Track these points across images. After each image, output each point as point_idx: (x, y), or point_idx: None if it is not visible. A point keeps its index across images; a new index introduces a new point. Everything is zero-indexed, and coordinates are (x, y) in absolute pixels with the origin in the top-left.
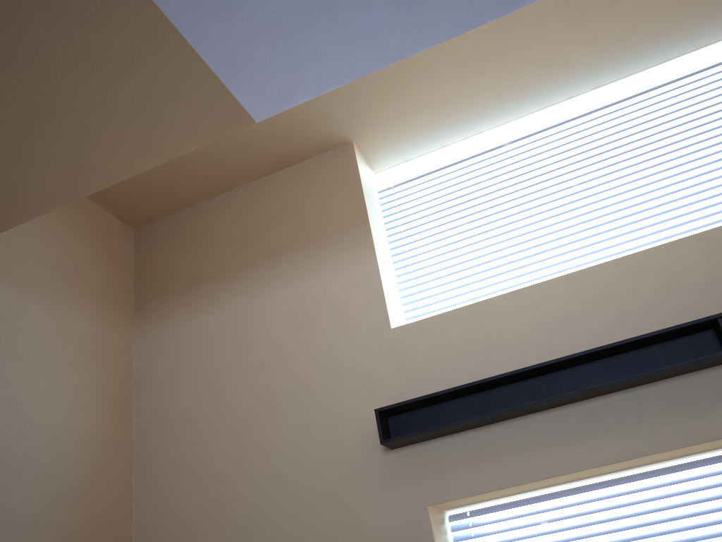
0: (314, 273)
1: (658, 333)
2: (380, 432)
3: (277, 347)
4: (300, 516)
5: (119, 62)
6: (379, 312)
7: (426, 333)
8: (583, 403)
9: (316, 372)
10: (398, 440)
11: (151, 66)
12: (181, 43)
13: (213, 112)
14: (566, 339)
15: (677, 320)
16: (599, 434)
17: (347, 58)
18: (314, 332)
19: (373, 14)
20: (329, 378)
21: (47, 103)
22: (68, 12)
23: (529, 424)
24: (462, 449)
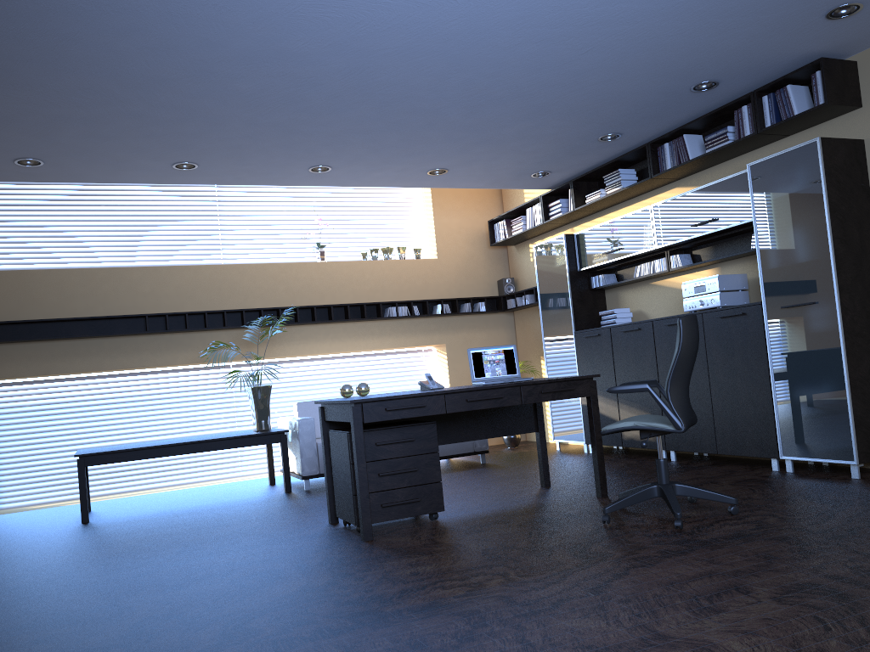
0: None
1: (117, 316)
2: None
3: None
4: None
5: None
6: None
7: None
8: (71, 340)
9: None
10: None
11: None
12: None
13: None
14: (71, 305)
15: (131, 308)
16: (75, 357)
17: None
18: None
19: (9, 172)
20: None
21: None
22: None
23: (38, 346)
24: None
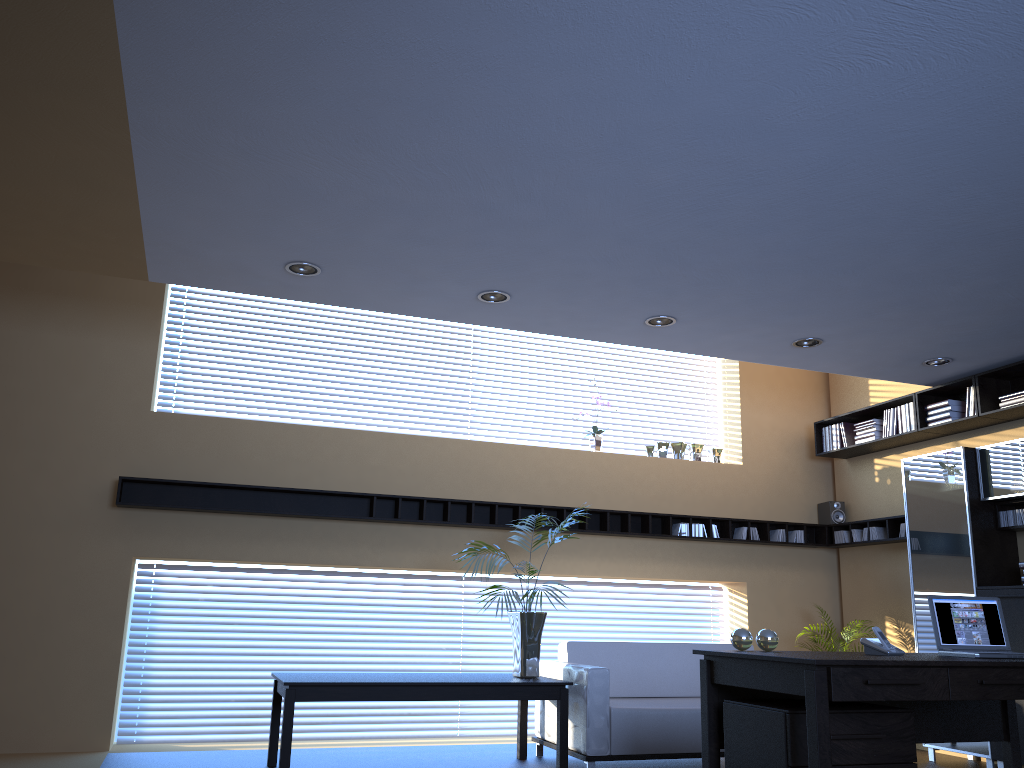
0: (94, 331)
1: (338, 493)
2: (118, 495)
3: (34, 384)
4: (14, 536)
5: (88, 237)
6: (145, 392)
7: (179, 426)
8: (273, 518)
9: (68, 421)
10: (131, 505)
11: (107, 245)
12: (140, 248)
13: (124, 269)
14: (280, 471)
15: (354, 484)
16: (275, 541)
17: (237, 286)
18: (76, 385)
19: (268, 282)
20: (79, 431)
21: (10, 228)
22: (83, 218)
23: (231, 520)
24: (175, 523)
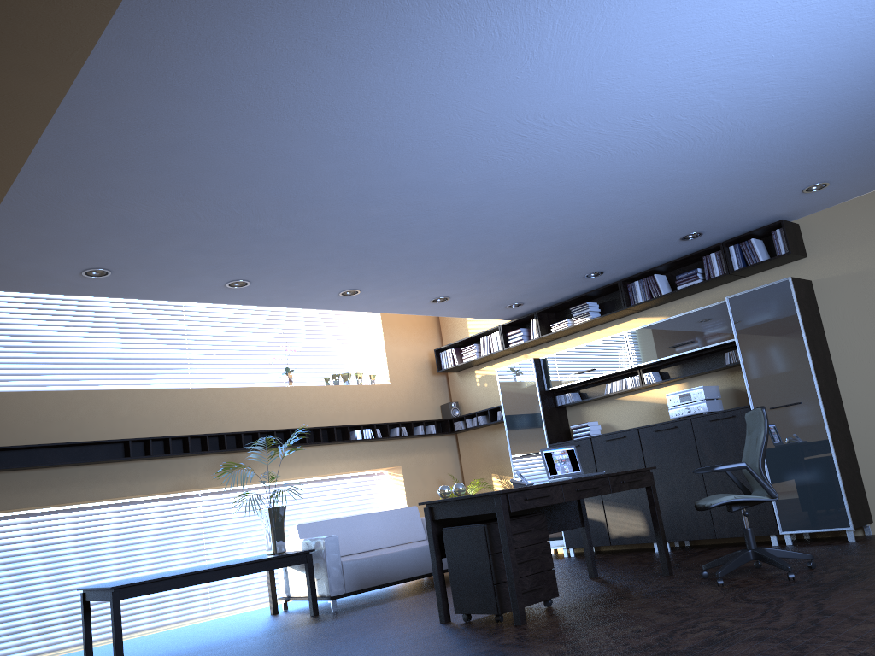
0: None
1: (100, 441)
2: None
3: None
4: None
5: None
6: None
7: None
8: (44, 469)
9: None
10: None
11: None
12: None
13: None
14: (45, 430)
15: (108, 433)
16: (48, 488)
17: (31, 287)
18: None
19: (60, 283)
20: None
21: None
22: None
23: (7, 476)
24: None
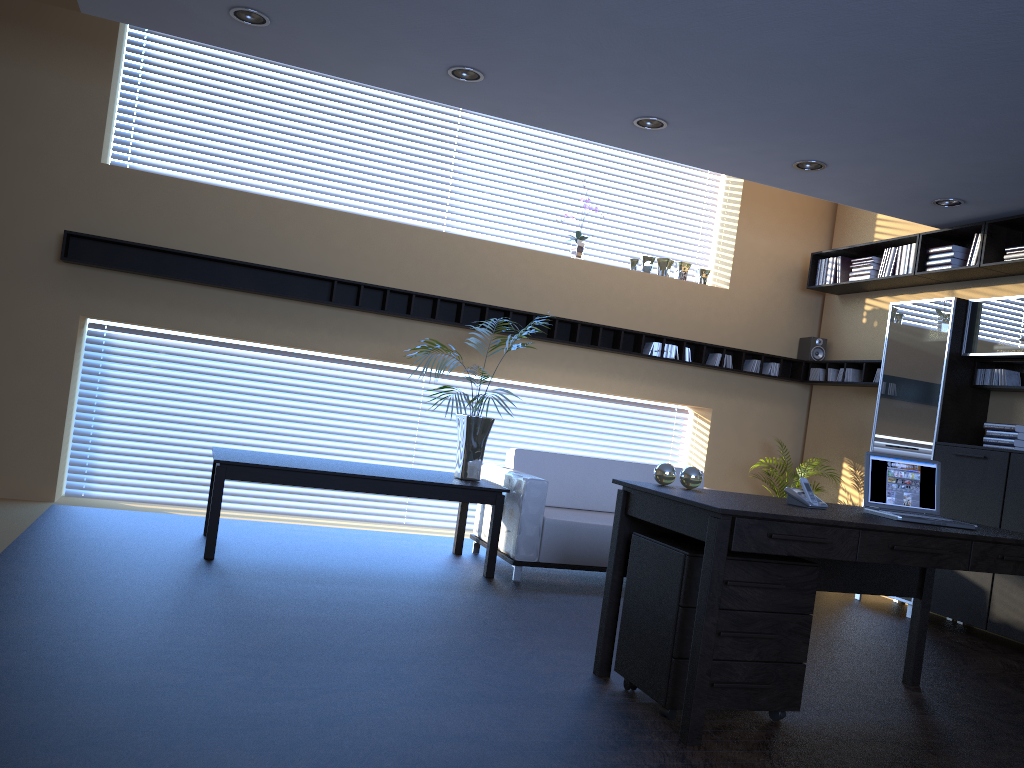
0: (39, 66)
1: (297, 273)
2: (63, 250)
3: None
4: None
5: None
6: (95, 142)
7: (131, 183)
8: (229, 291)
9: (11, 164)
10: (76, 262)
11: None
12: None
13: None
14: (239, 243)
15: (316, 266)
16: (229, 316)
17: (180, 30)
18: (20, 126)
19: (214, 28)
20: (23, 177)
21: None
22: None
23: (184, 289)
24: (125, 286)
